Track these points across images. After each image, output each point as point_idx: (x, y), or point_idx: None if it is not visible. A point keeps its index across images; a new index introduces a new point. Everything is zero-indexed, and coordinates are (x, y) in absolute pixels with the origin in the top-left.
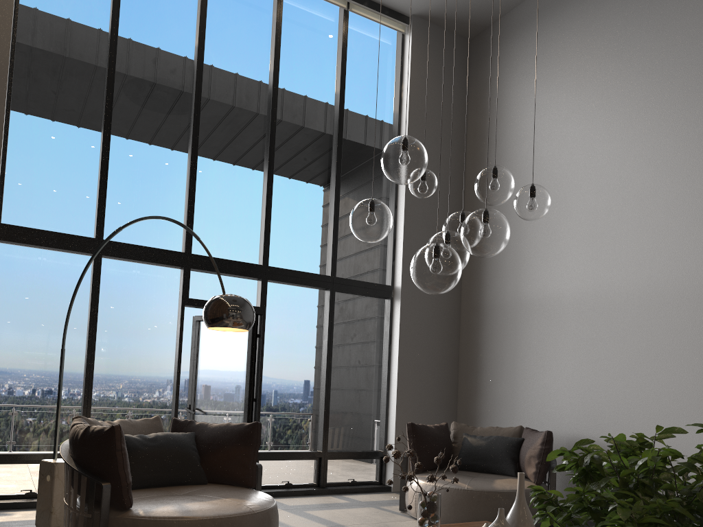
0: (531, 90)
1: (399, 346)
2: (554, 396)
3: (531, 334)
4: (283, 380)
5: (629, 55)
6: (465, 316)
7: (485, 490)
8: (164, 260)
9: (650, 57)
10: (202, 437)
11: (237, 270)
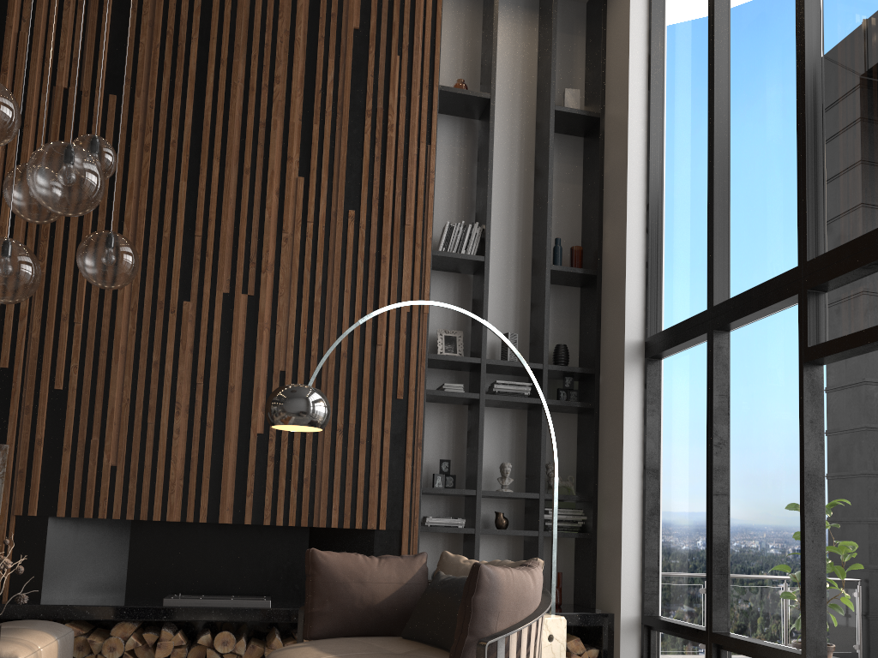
0: None
1: None
2: None
3: None
4: None
5: None
6: None
7: None
8: (772, 297)
9: None
10: None
11: None
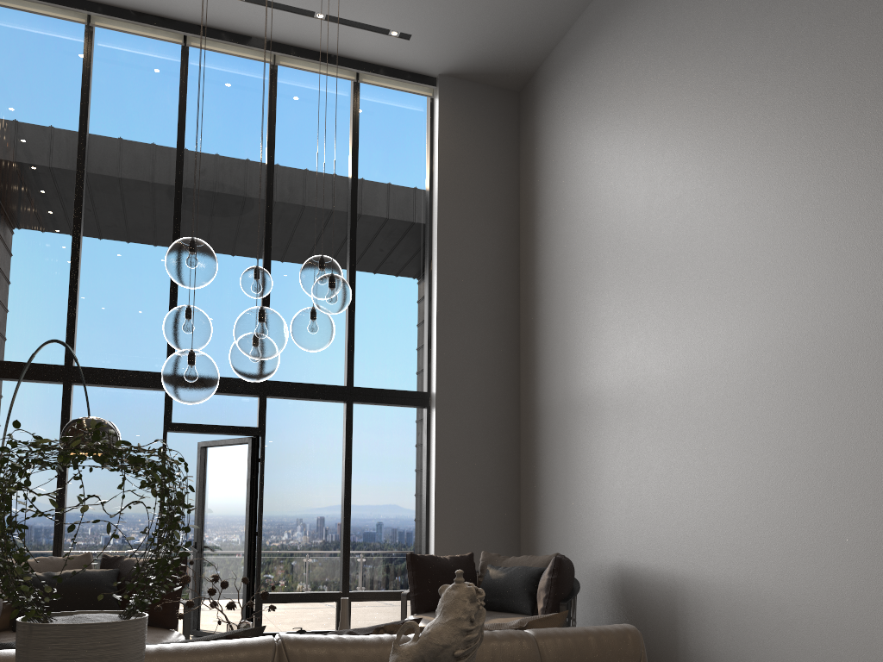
0: (570, 145)
1: (436, 463)
2: (599, 515)
3: (578, 439)
4: (292, 510)
5: (648, 92)
6: (523, 422)
7: None
8: (142, 383)
9: (666, 91)
10: (125, 574)
11: (229, 388)
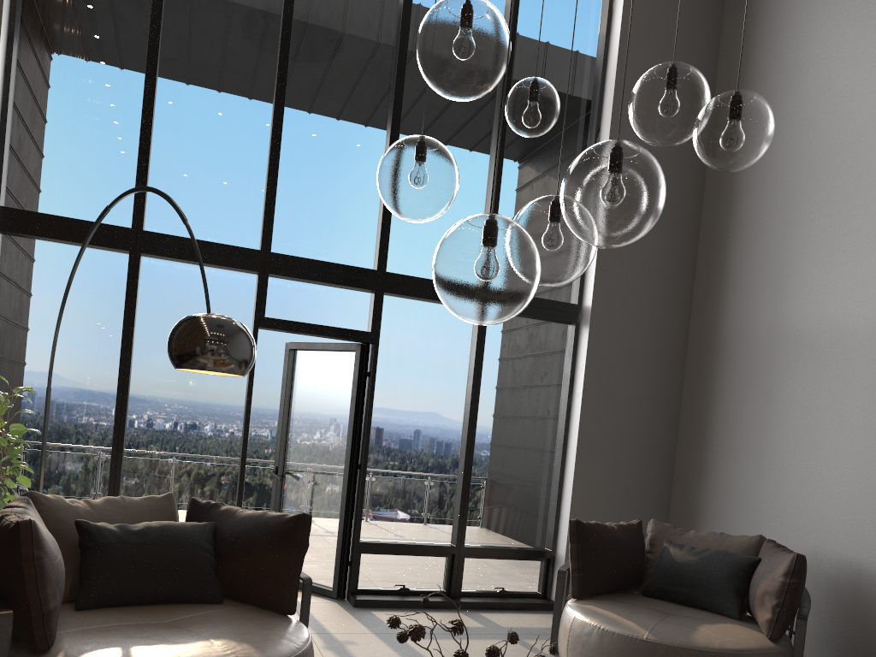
0: None
1: (583, 396)
2: (822, 492)
3: (793, 388)
4: (403, 440)
5: None
6: (693, 354)
7: (677, 645)
8: (230, 261)
9: None
10: (224, 531)
11: (339, 278)
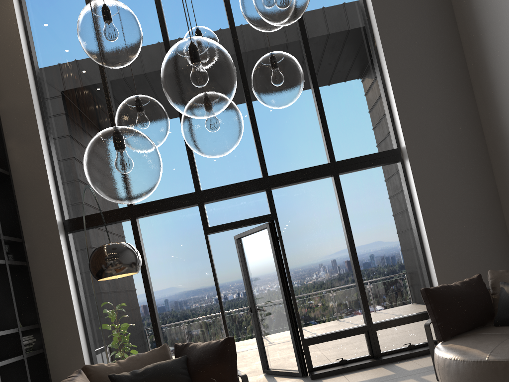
0: None
1: (420, 204)
2: None
3: None
4: (312, 270)
5: None
6: (492, 148)
7: None
8: (181, 204)
9: None
10: (191, 359)
11: (242, 190)
